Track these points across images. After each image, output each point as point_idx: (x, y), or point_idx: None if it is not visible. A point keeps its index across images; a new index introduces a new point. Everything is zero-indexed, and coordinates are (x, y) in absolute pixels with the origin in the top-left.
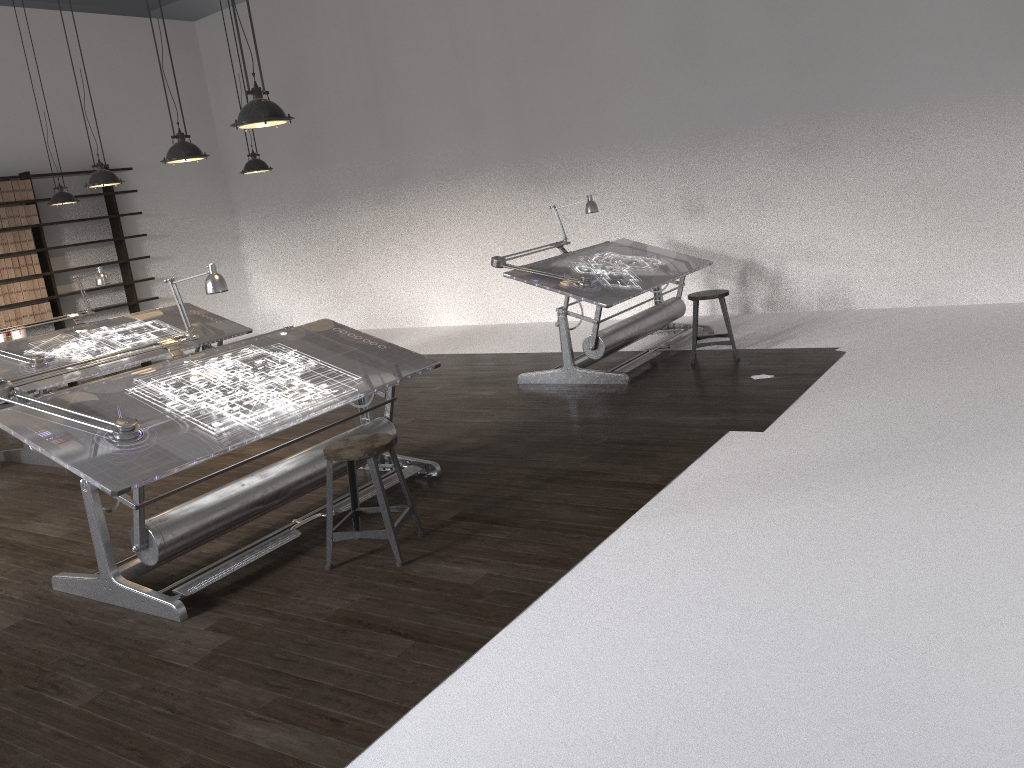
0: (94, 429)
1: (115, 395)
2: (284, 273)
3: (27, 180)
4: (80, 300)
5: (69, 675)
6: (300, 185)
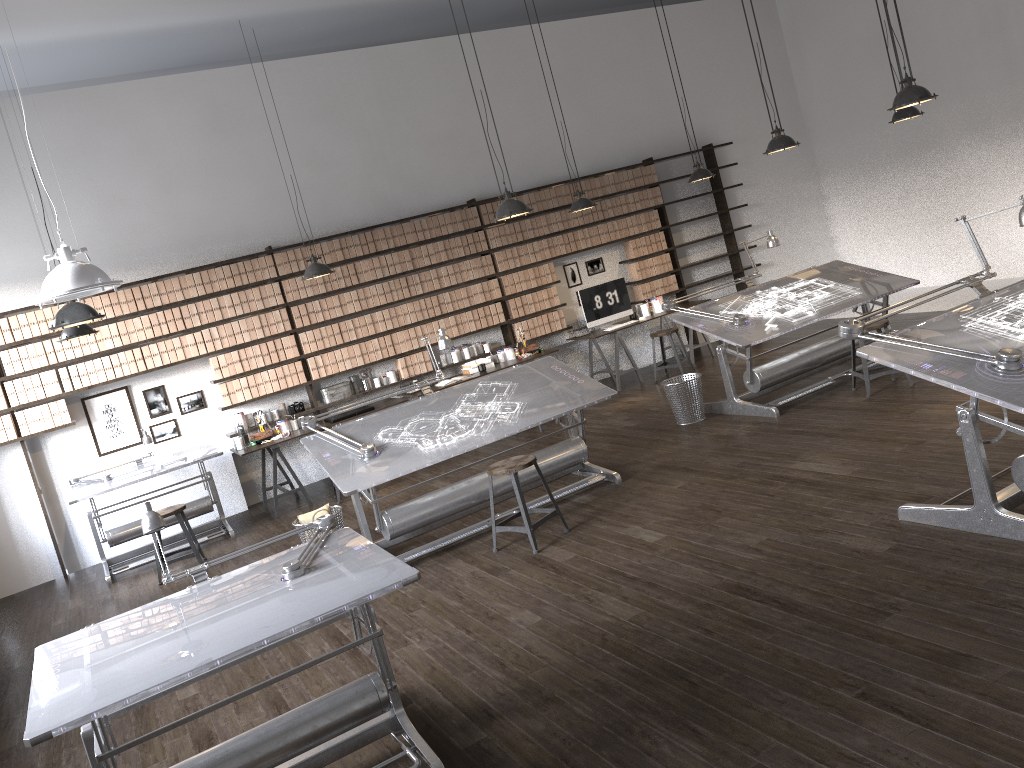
0: (969, 361)
1: (958, 331)
2: (878, 230)
3: (651, 165)
4: (694, 271)
5: (1019, 596)
6: (898, 135)
